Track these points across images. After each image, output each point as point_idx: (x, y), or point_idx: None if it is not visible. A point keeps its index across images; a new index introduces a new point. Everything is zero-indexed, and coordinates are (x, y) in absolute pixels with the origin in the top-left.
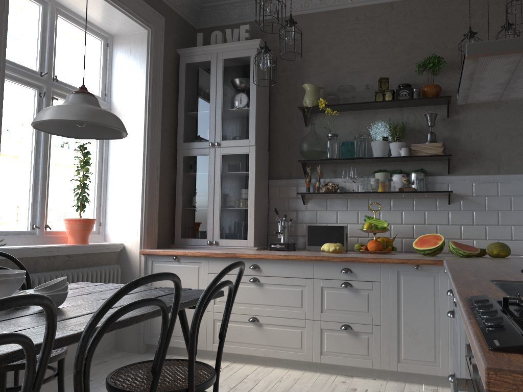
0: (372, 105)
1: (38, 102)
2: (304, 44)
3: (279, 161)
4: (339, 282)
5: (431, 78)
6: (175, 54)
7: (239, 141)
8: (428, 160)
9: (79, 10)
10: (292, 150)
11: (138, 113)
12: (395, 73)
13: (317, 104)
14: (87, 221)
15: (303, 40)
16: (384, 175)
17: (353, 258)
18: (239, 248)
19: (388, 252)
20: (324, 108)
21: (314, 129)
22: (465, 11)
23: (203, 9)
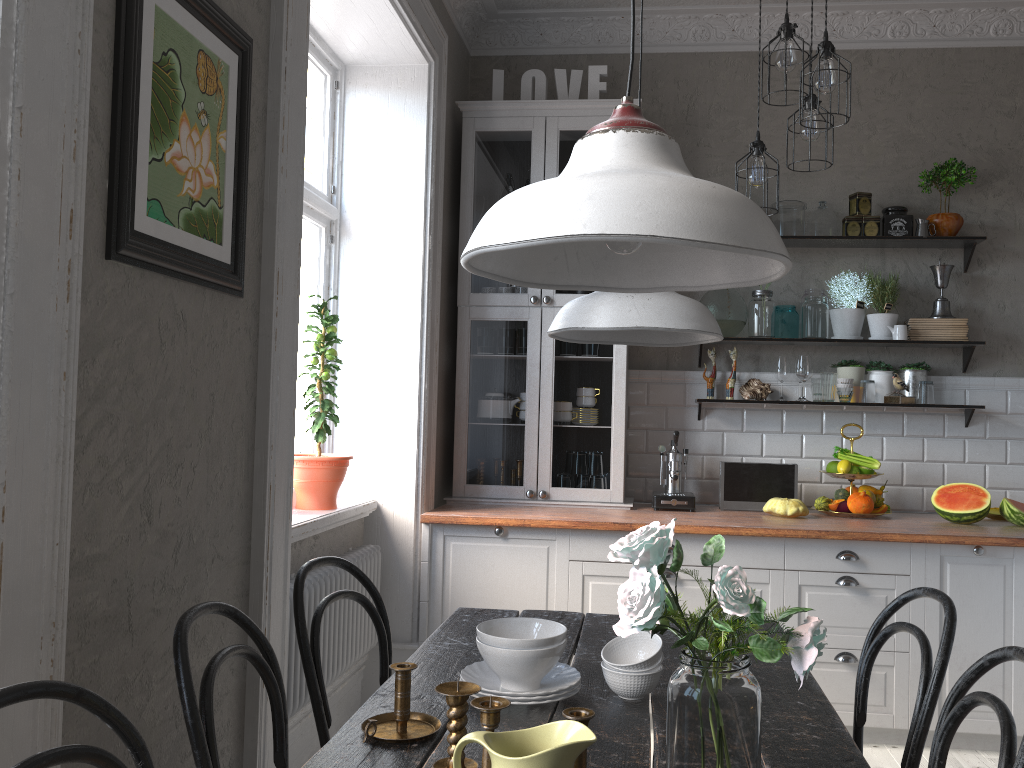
0: (837, 242)
1: None
2: (698, 112)
3: None
4: (833, 576)
5: (945, 200)
6: (451, 111)
7: None
8: (931, 347)
9: (320, 15)
10: None
11: (407, 234)
12: (871, 184)
13: None
14: (342, 463)
15: (696, 102)
16: (858, 371)
17: (866, 534)
18: (595, 505)
19: (881, 515)
20: None
21: None
22: (998, 84)
23: (493, 19)
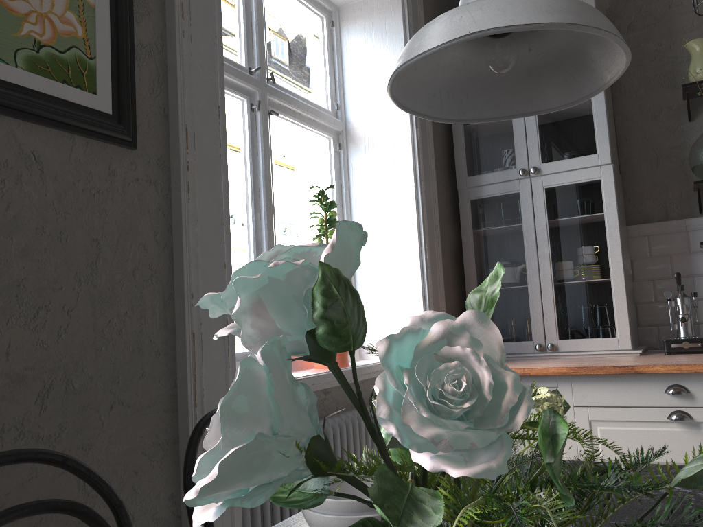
0: None
1: (249, 120)
2: None
3: (640, 191)
4: None
5: None
6: None
7: (577, 159)
8: None
9: None
10: (665, 169)
11: (398, 130)
12: None
13: None
14: None
15: None
16: None
17: None
18: (603, 353)
19: None
20: None
21: None
22: None
23: None
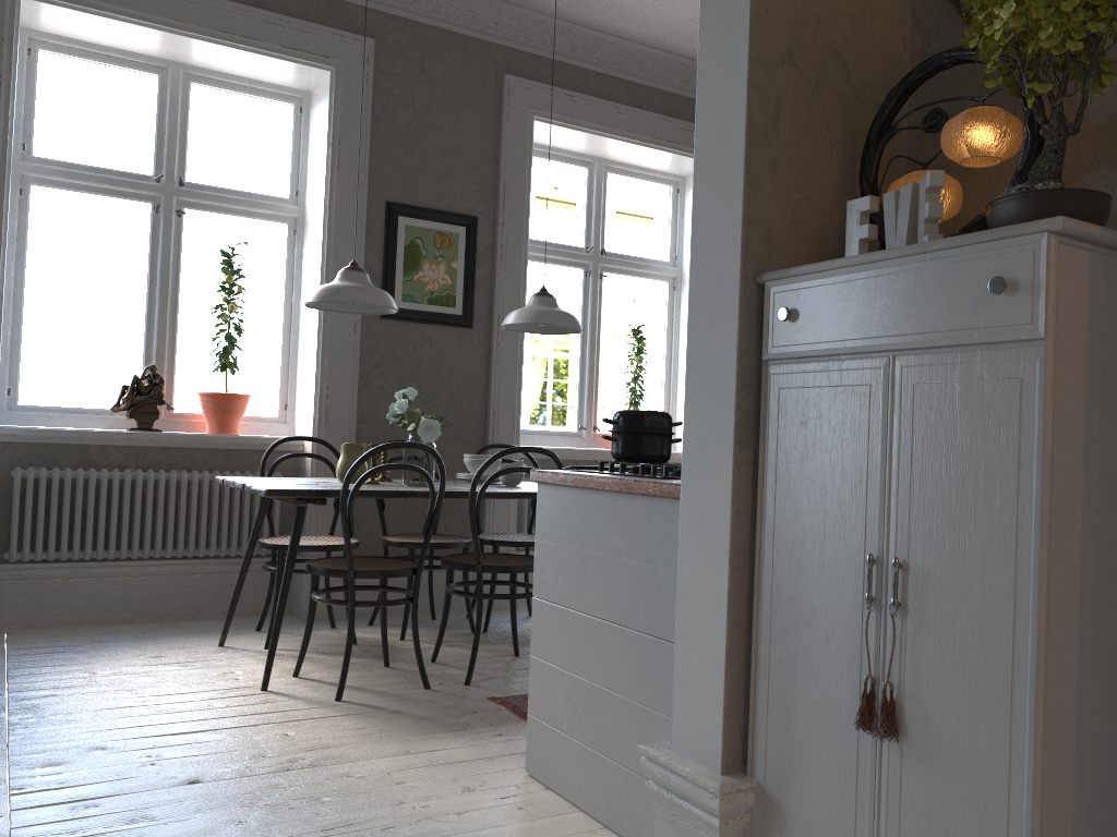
0: None
1: (583, 283)
2: None
3: None
4: None
5: None
6: None
7: None
8: None
9: (631, 161)
10: None
11: None
12: None
13: None
14: None
15: None
16: None
17: None
18: None
19: None
20: None
21: None
22: None
23: None
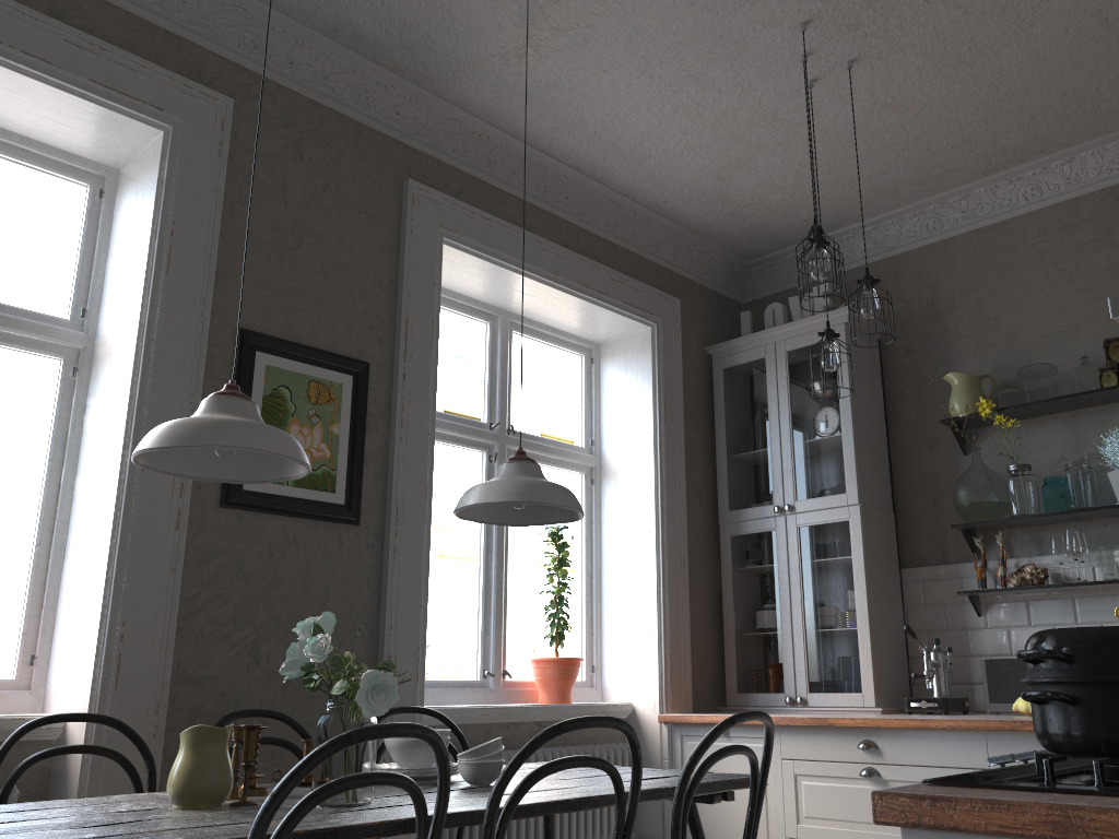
0: (1096, 397)
1: (486, 470)
2: (942, 298)
3: (918, 530)
4: None
5: None
6: (704, 356)
7: (827, 498)
8: None
9: (543, 317)
10: (942, 506)
11: (643, 468)
12: None
13: (978, 409)
14: (566, 663)
15: (939, 289)
16: None
17: None
18: (847, 710)
19: None
20: (991, 416)
21: (980, 459)
22: None
23: (750, 268)
